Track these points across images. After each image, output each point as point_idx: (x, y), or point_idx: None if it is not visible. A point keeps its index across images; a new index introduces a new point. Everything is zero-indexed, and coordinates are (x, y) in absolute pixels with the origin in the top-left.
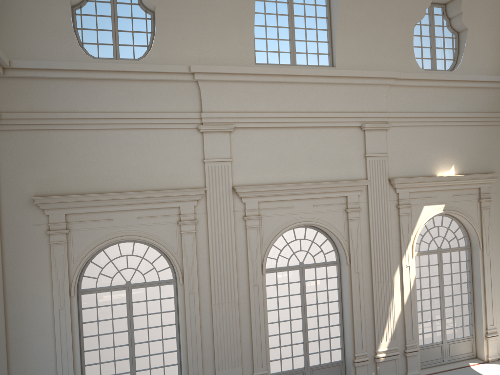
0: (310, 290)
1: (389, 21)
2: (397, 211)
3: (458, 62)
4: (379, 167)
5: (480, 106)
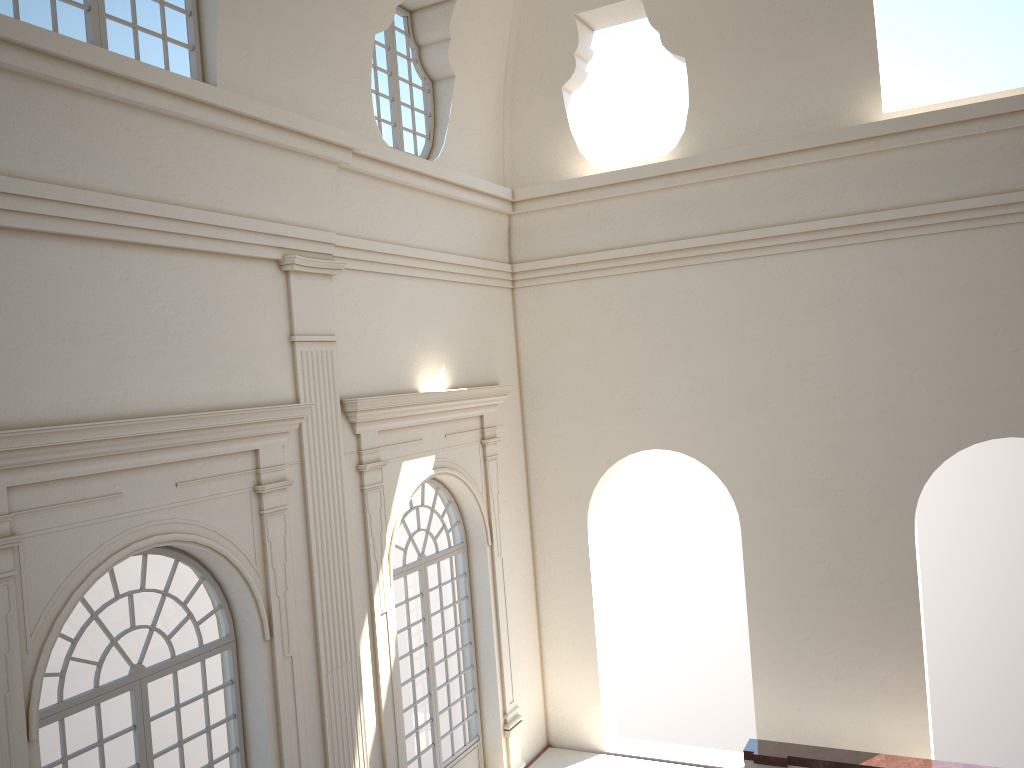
0: (158, 744)
1: (332, 8)
2: (358, 480)
3: (438, 144)
4: (322, 369)
5: (474, 244)
